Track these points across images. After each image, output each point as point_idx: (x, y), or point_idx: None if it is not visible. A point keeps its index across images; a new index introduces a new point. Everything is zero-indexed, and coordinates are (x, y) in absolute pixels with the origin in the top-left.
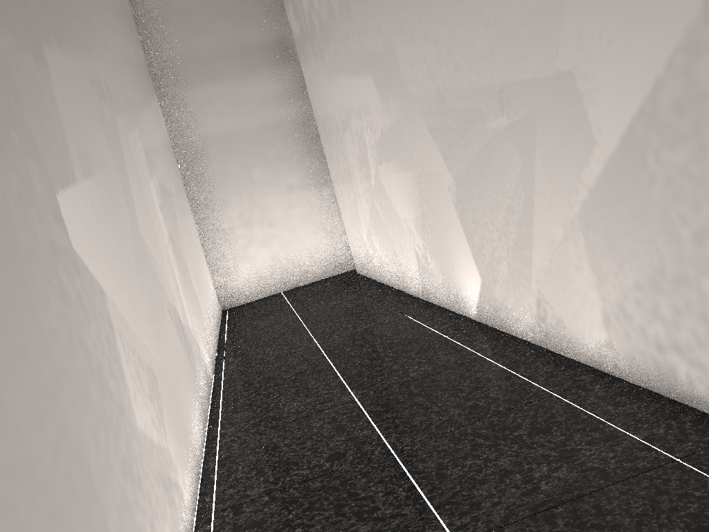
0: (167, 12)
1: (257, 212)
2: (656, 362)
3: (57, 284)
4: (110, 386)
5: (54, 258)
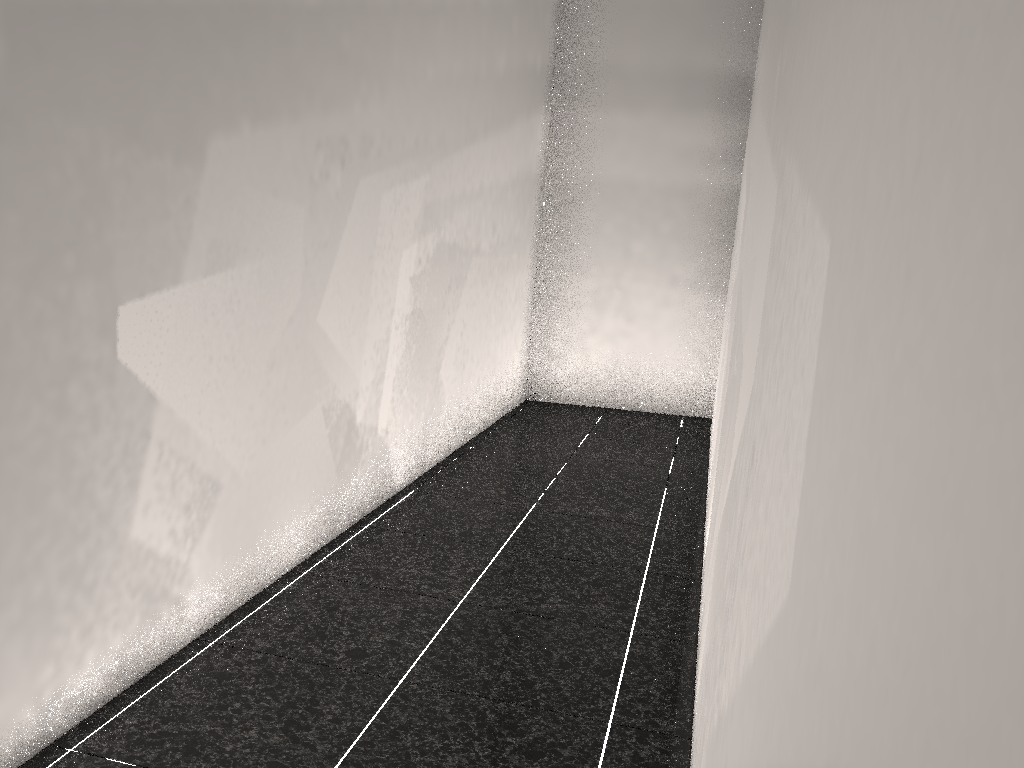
0: (606, 2)
1: (618, 296)
2: (693, 757)
3: (56, 399)
4: (97, 494)
5: (67, 373)
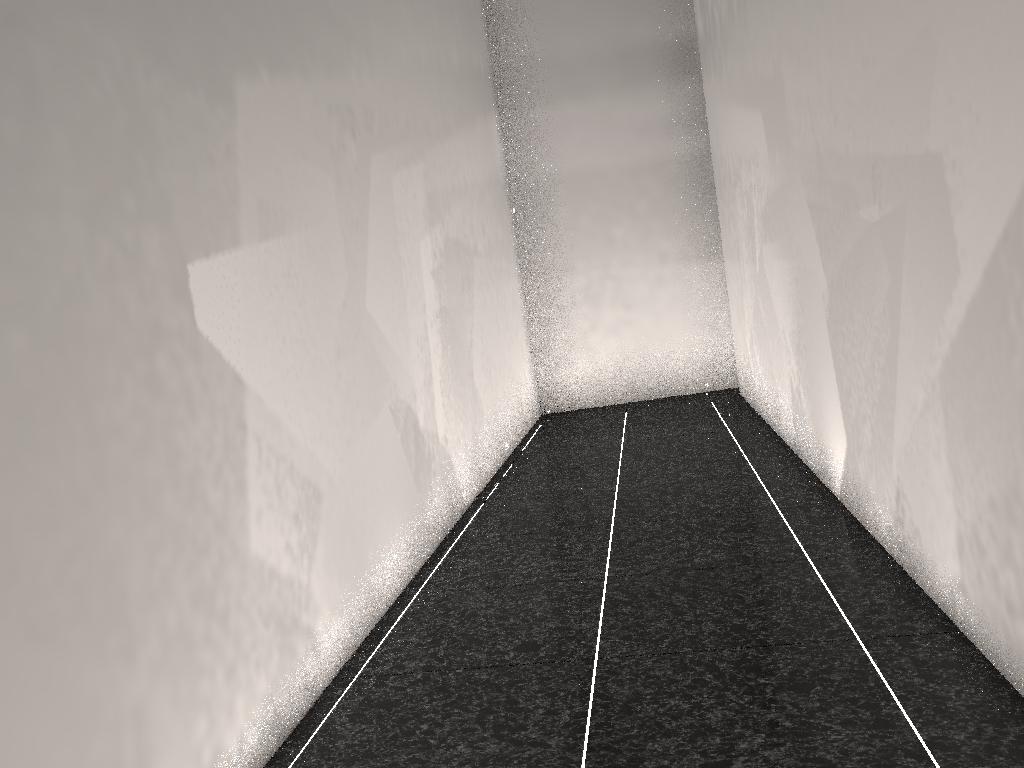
0: None
1: (611, 286)
2: (1006, 630)
3: (146, 372)
4: (209, 497)
5: (152, 341)
